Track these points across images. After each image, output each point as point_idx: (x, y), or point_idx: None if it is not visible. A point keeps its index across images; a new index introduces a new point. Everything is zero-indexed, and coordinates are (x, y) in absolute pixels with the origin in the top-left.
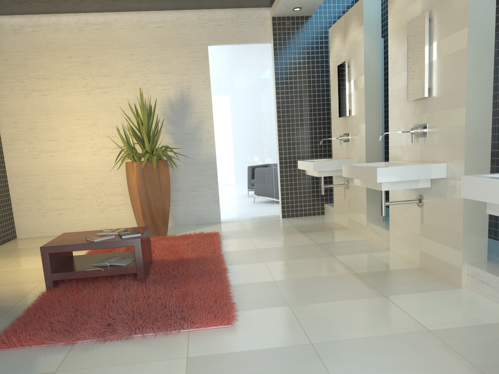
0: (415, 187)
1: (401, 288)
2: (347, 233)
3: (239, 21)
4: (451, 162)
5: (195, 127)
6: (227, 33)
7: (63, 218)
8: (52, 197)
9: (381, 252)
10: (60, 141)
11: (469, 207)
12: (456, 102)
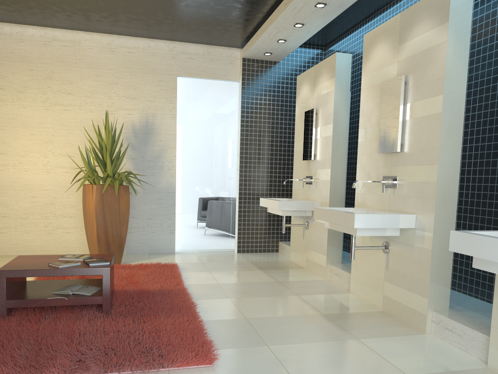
0: (386, 235)
1: (371, 331)
2: (305, 272)
3: (209, 57)
4: (421, 214)
5: (157, 155)
6: (197, 67)
7: (4, 238)
8: None
9: (343, 293)
10: (10, 156)
11: (436, 257)
12: (428, 159)
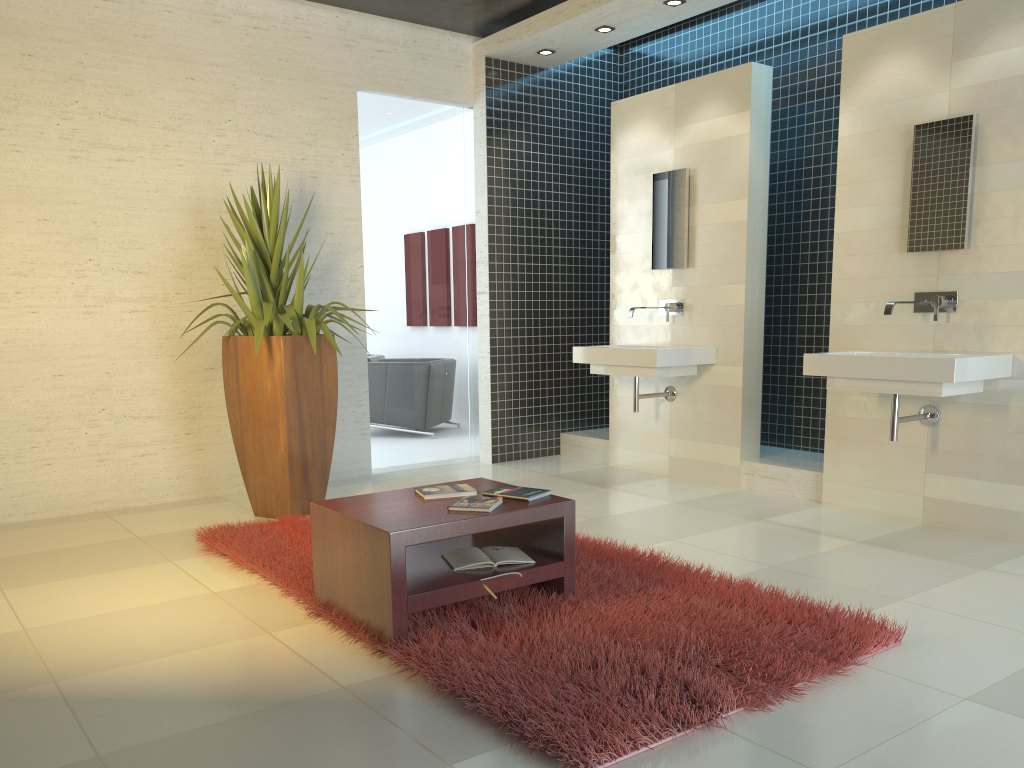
0: (970, 392)
1: (978, 555)
2: (685, 483)
3: (417, 50)
4: None
5: (327, 266)
6: (395, 71)
7: None
8: None
9: (815, 507)
10: None
11: None
12: None
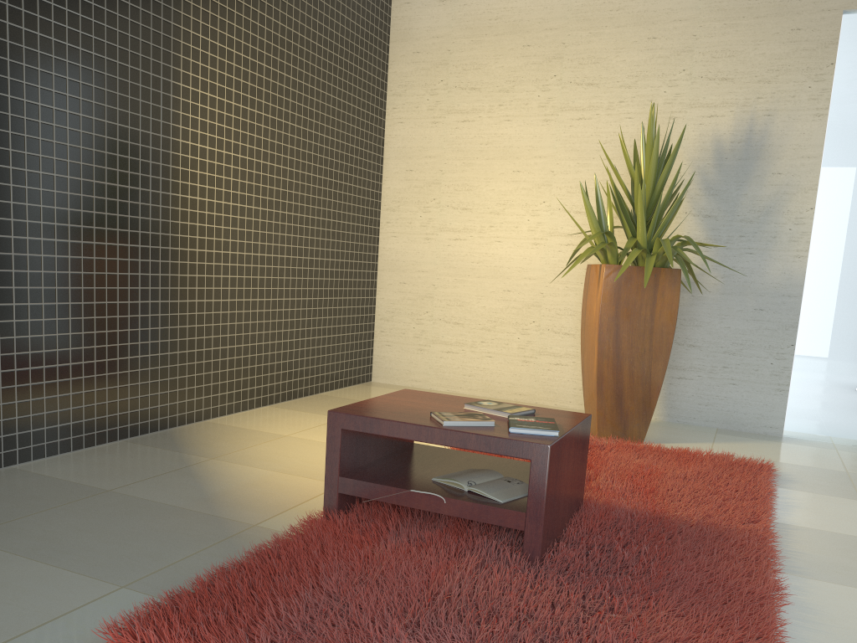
0: None
1: None
2: None
3: None
4: None
5: (766, 208)
6: None
7: (453, 362)
8: (442, 317)
9: None
10: (476, 213)
11: None
12: None
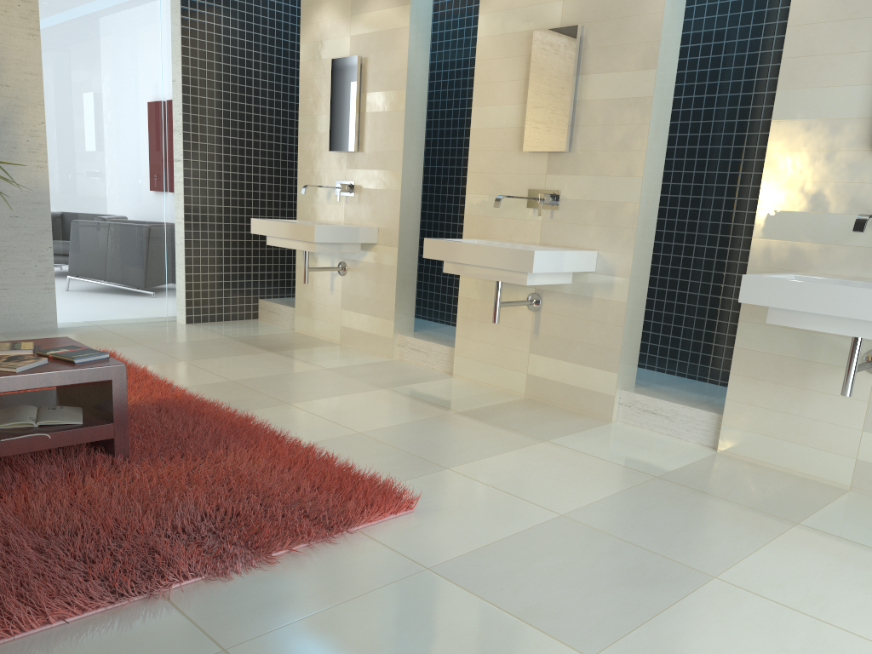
0: (558, 283)
1: (549, 428)
2: (349, 351)
3: None
4: (608, 250)
5: (2, 119)
6: None
7: None
8: None
9: (445, 379)
10: None
11: (630, 313)
12: (624, 168)
